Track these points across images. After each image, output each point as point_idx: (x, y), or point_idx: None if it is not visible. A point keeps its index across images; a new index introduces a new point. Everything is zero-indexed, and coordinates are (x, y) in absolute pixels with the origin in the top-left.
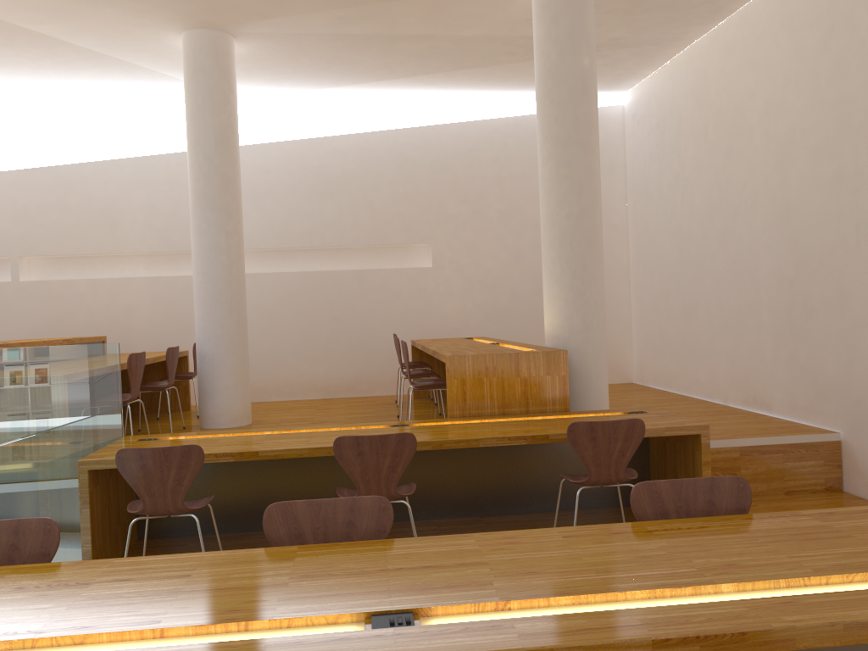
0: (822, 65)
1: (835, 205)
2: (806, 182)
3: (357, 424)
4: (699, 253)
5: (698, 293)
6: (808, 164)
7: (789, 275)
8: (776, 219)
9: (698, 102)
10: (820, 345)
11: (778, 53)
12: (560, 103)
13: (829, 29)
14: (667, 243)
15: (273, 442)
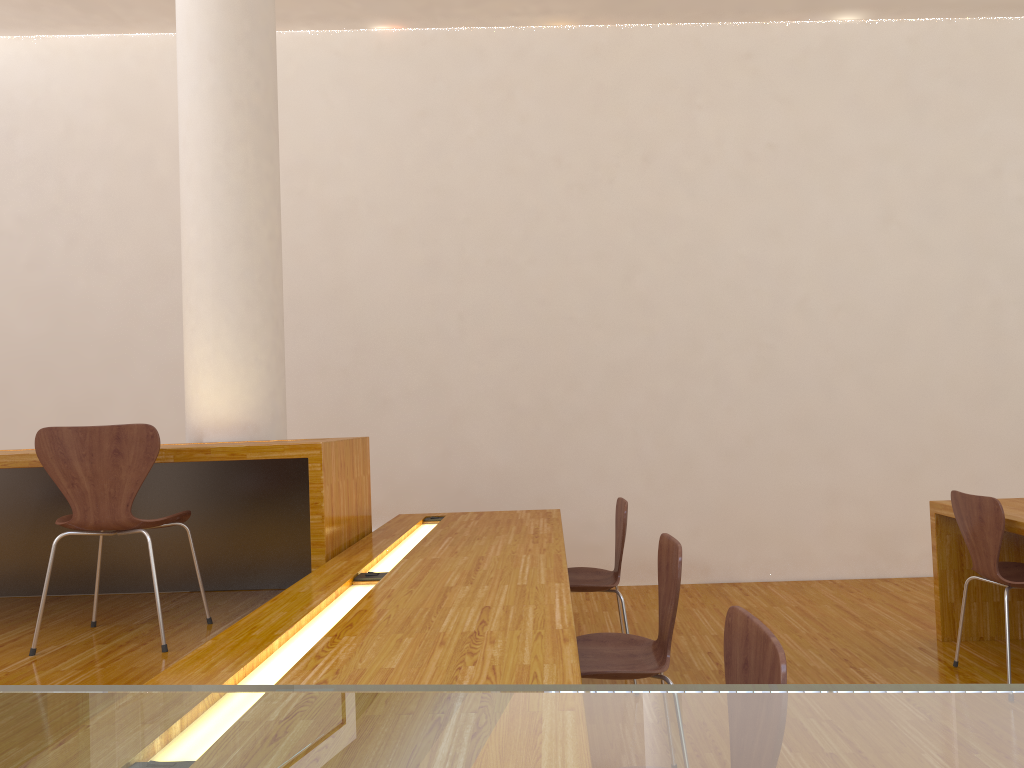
0: (409, 146)
1: (427, 292)
2: (378, 262)
3: (298, 591)
4: (120, 328)
5: (114, 385)
6: (381, 242)
7: (343, 362)
8: (319, 296)
9: (127, 118)
10: (398, 439)
11: (328, 110)
12: (263, 63)
13: (421, 113)
14: (12, 308)
15: (466, 626)
